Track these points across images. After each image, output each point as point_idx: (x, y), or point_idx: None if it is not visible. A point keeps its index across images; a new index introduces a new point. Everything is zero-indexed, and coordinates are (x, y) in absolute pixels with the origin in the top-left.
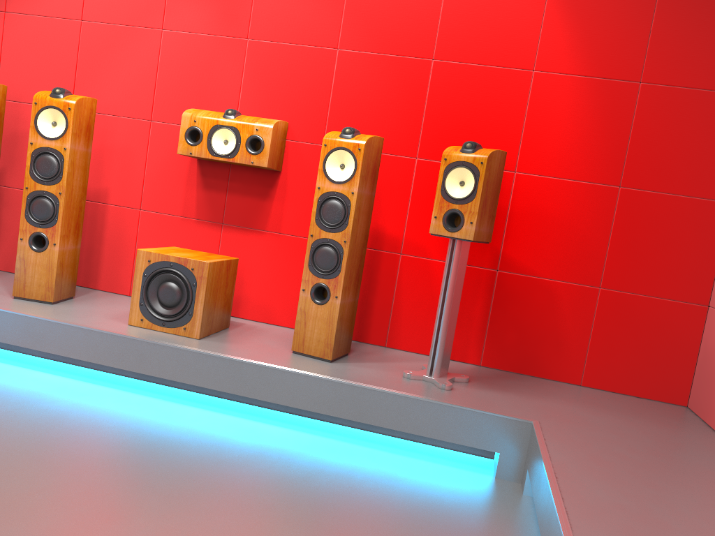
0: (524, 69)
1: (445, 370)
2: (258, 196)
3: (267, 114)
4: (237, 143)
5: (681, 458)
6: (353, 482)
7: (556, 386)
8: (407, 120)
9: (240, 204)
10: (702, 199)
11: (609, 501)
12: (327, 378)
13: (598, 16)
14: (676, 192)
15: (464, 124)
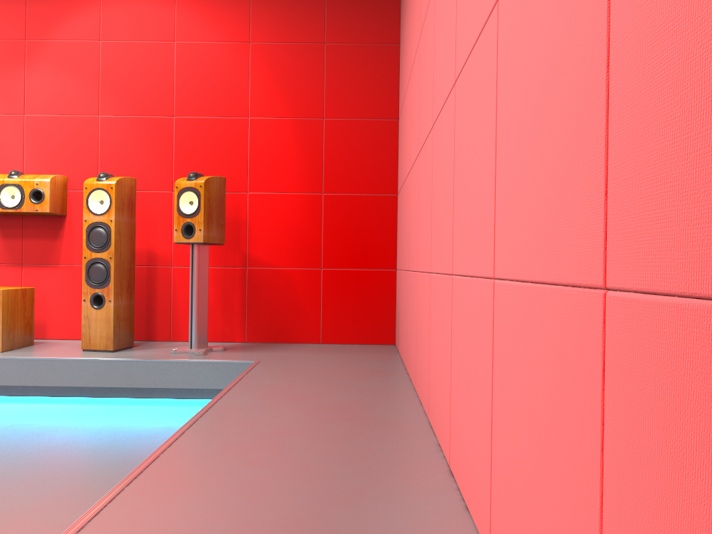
0: (242, 117)
1: (204, 343)
2: (50, 237)
3: (49, 171)
4: (22, 196)
5: (351, 365)
6: (118, 422)
7: (299, 345)
8: (161, 163)
9: (36, 246)
10: (378, 195)
11: (268, 383)
12: (102, 359)
13: (287, 75)
14: (361, 192)
15: (205, 162)
